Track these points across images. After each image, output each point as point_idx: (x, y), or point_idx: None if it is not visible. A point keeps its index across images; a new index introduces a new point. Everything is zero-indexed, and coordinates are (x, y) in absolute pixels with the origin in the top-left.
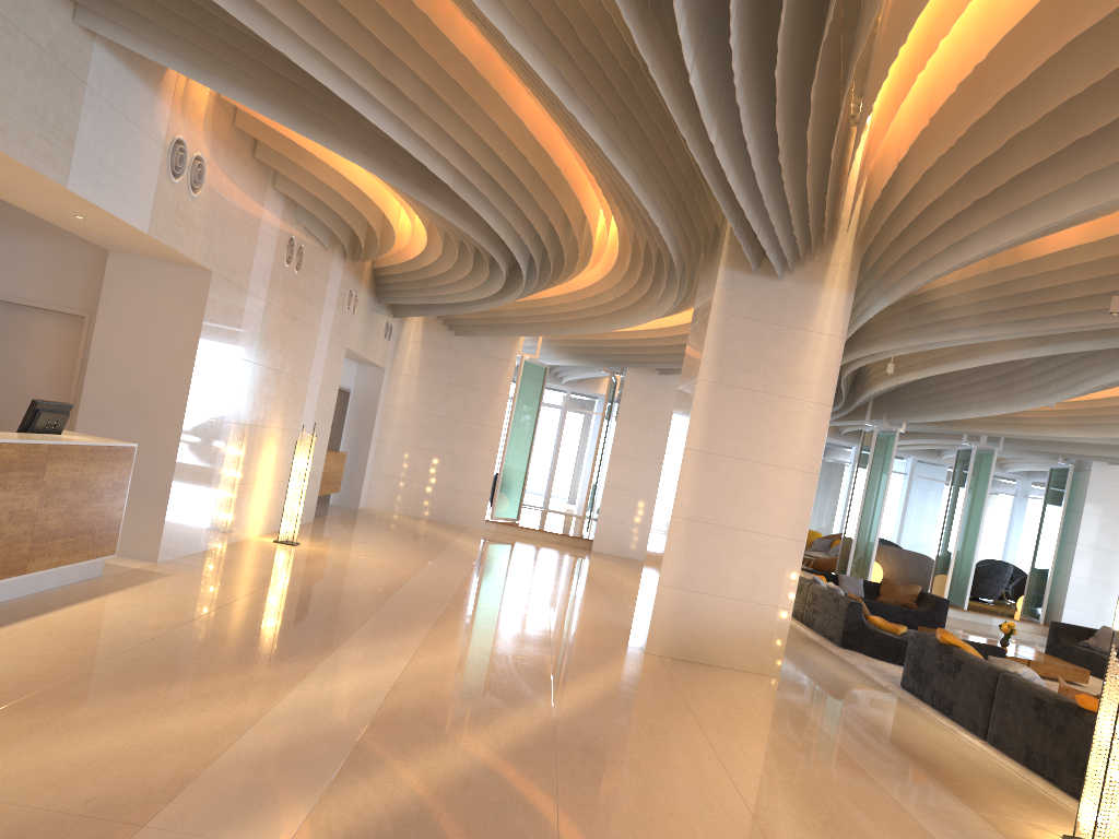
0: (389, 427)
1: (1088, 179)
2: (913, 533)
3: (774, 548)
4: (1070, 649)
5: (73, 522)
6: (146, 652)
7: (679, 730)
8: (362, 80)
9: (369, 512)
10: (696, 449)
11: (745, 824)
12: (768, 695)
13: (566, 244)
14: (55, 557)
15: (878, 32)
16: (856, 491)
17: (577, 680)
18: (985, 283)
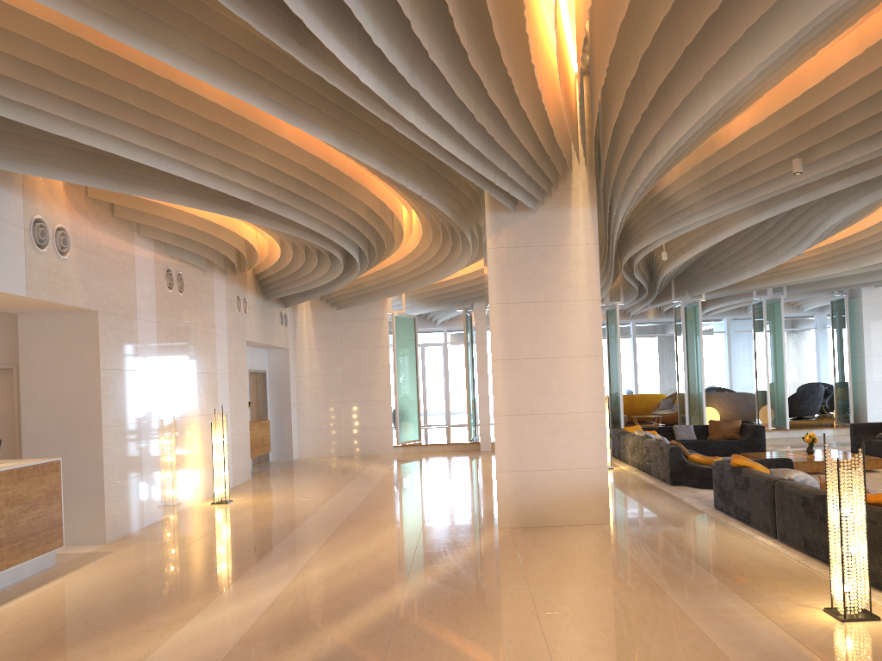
0: (303, 392)
1: (716, 76)
2: (741, 377)
3: (581, 422)
4: (869, 443)
5: (15, 530)
6: (69, 622)
7: (507, 589)
8: (141, 141)
9: (301, 461)
10: (501, 359)
11: (540, 660)
12: (596, 541)
13: (376, 222)
14: (4, 561)
15: (540, 2)
16: (678, 355)
17: (432, 564)
18: (699, 173)
